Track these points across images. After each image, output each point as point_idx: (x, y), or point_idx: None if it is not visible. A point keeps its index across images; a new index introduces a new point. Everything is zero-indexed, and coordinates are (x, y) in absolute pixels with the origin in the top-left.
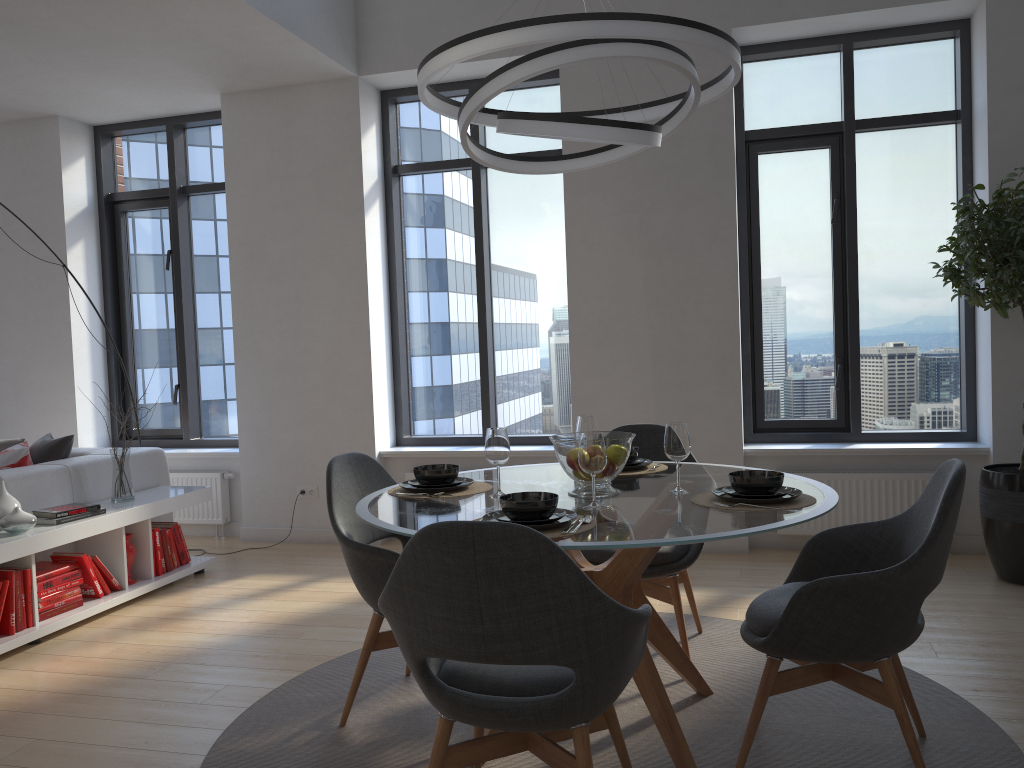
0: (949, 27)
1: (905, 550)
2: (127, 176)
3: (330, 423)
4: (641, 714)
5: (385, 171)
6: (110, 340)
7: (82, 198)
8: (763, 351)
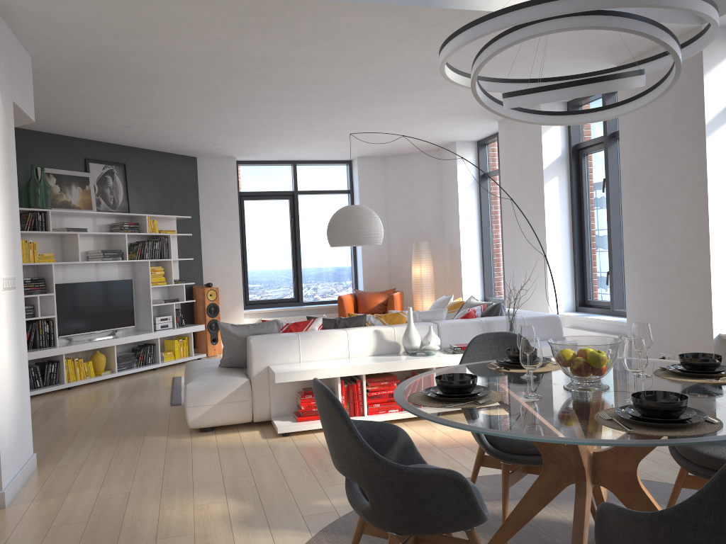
0: None
1: None
2: (586, 131)
3: (681, 307)
4: None
5: None
6: (574, 241)
7: (556, 150)
8: None
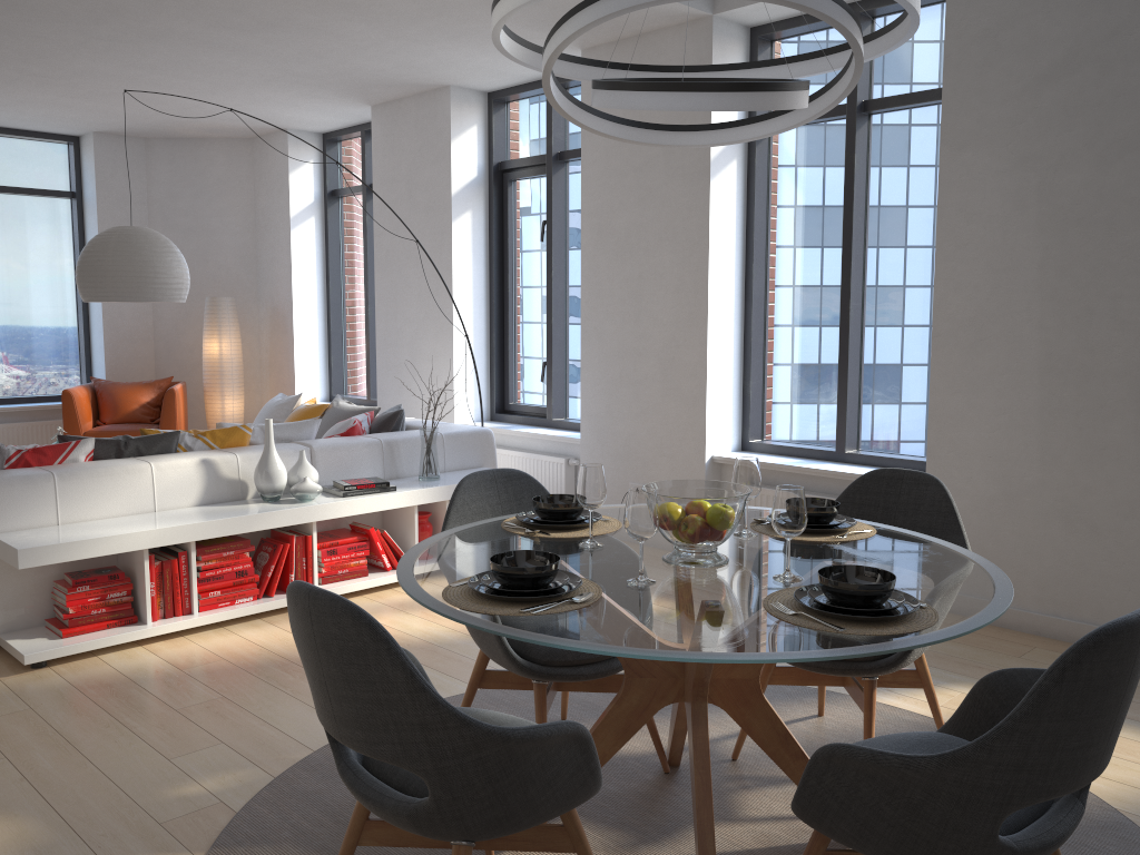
0: None
1: None
2: (516, 143)
3: (663, 418)
4: (750, 843)
5: None
6: (492, 312)
7: (471, 168)
8: None
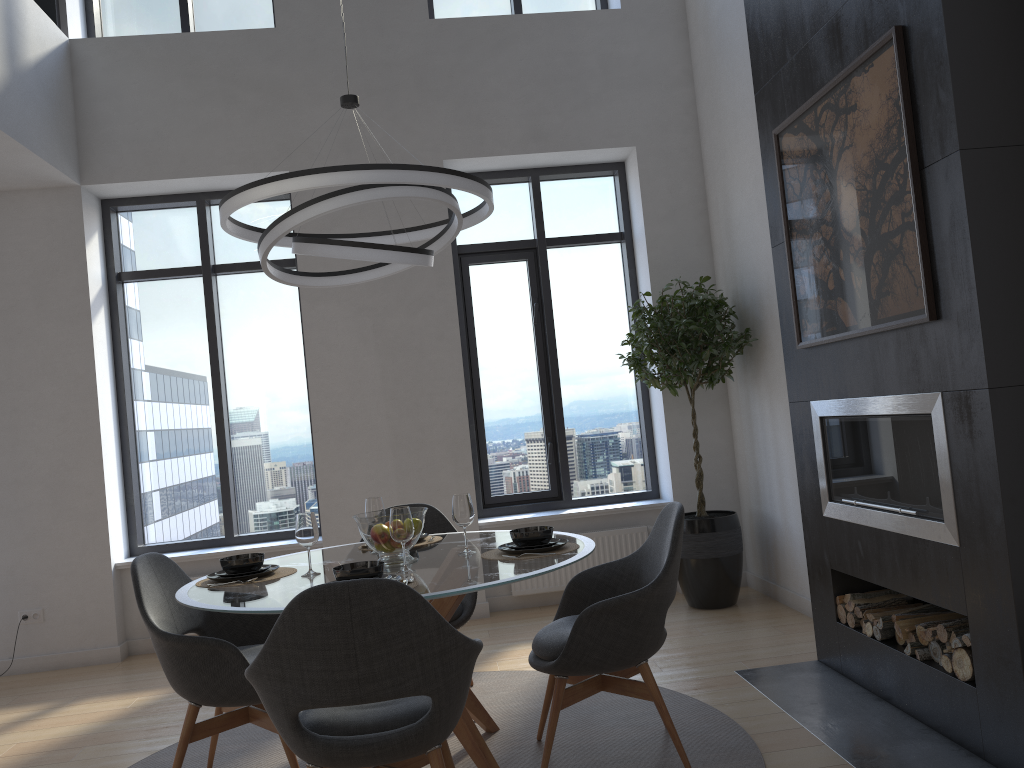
0: (610, 167)
1: (643, 578)
2: None
3: (57, 539)
4: None
5: (109, 278)
6: None
7: None
8: (485, 435)
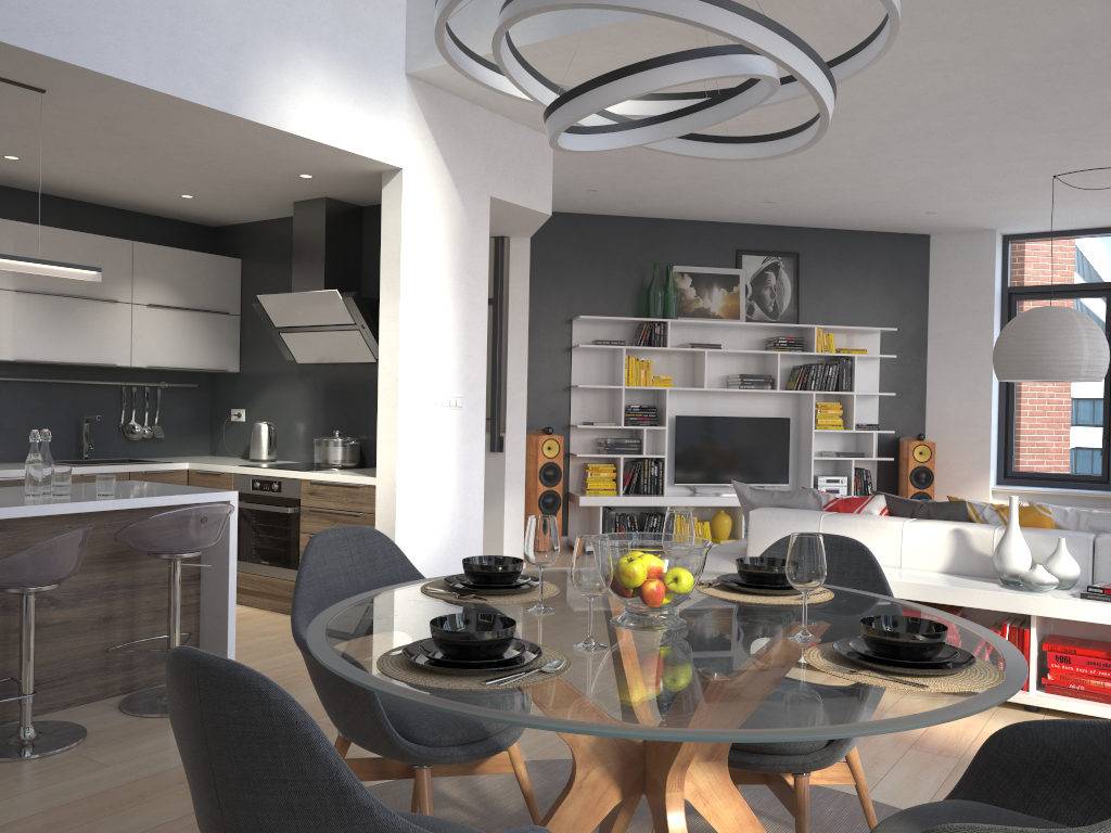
0: None
1: None
2: None
3: None
4: None
5: None
6: None
7: None
8: None
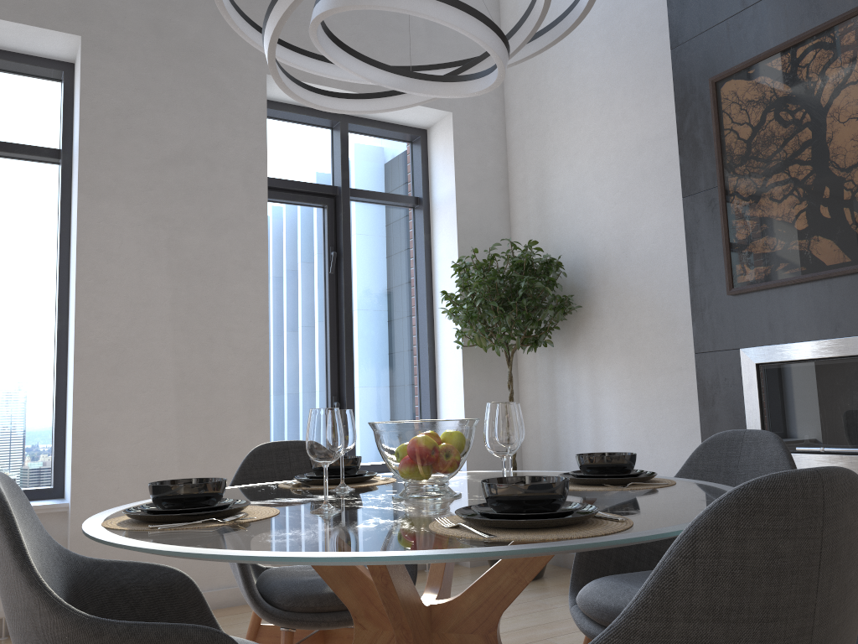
0: (414, 132)
1: None
2: None
3: None
4: None
5: None
6: None
7: None
8: None
